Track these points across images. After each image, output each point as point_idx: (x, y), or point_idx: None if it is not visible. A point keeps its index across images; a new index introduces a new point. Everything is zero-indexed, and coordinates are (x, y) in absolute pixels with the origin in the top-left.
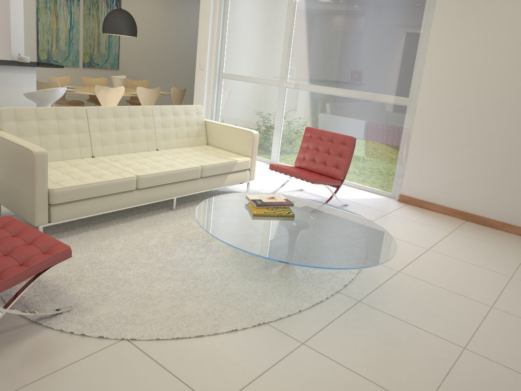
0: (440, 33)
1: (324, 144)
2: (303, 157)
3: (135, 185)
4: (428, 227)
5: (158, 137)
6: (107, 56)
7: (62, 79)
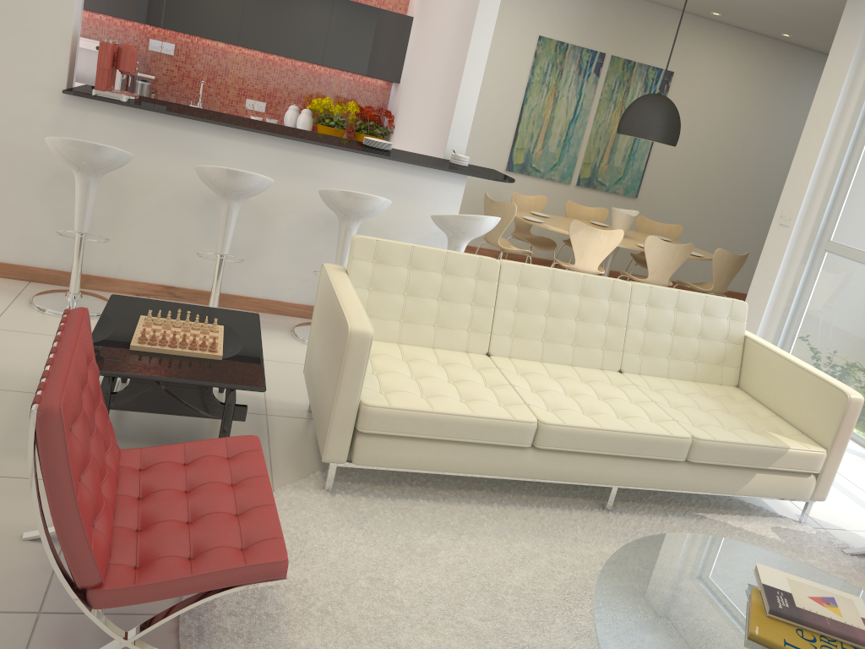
0: None
1: None
2: None
3: (529, 439)
4: None
5: (630, 347)
6: (622, 173)
7: (533, 199)
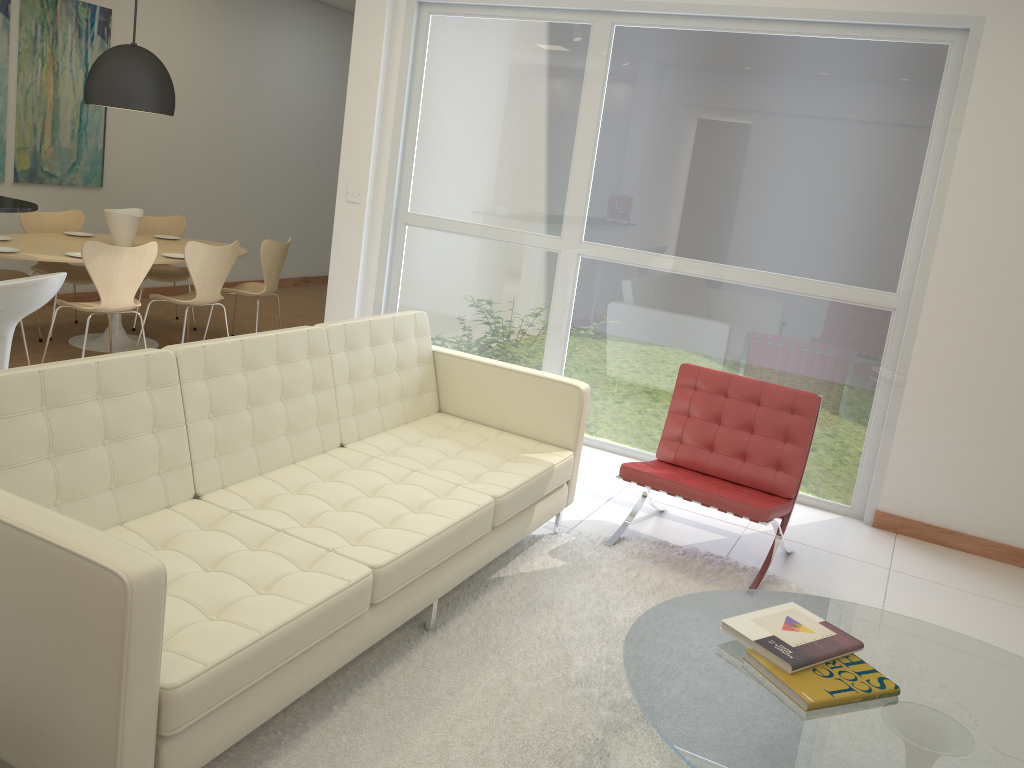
0: (982, 154)
1: (738, 409)
2: (680, 437)
3: (369, 598)
4: (1001, 606)
5: (344, 410)
6: (76, 156)
7: None
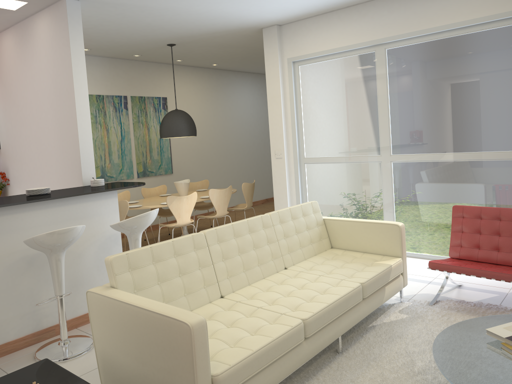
0: None
1: (488, 224)
2: (460, 244)
3: (303, 334)
4: None
5: (284, 251)
6: (160, 162)
7: (122, 194)
